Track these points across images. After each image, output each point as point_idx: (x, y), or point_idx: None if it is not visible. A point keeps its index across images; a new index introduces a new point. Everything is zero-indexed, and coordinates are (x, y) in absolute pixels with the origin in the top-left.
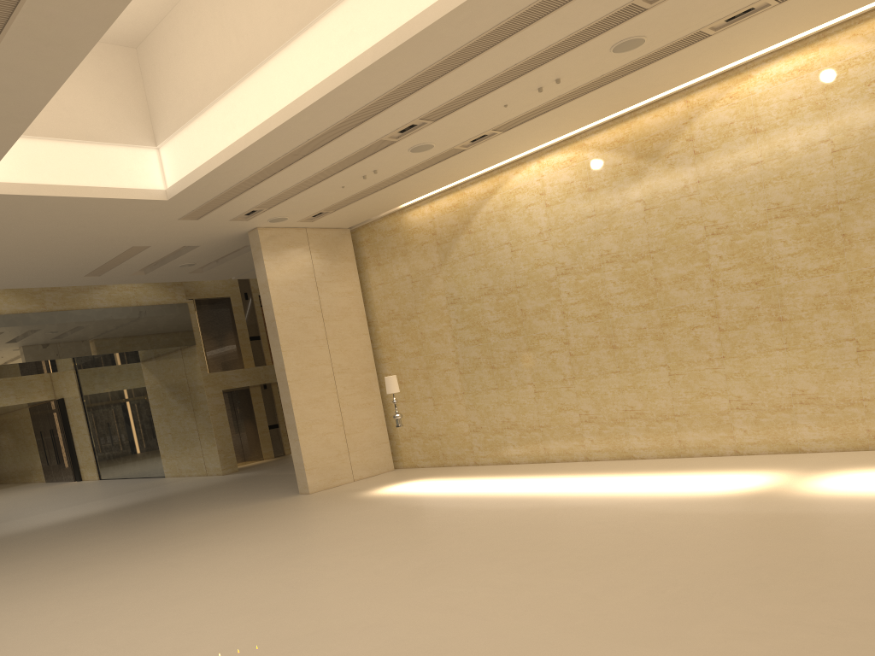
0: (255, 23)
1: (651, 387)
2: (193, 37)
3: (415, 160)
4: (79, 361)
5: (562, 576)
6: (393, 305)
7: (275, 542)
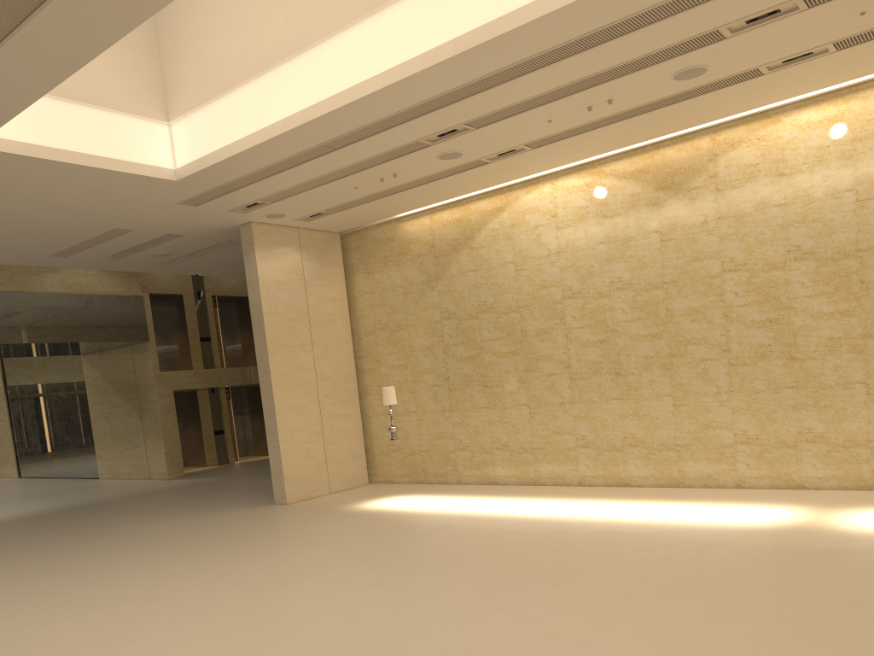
0: (310, 2)
1: (654, 416)
2: (229, 9)
3: (438, 167)
4: (20, 348)
5: (650, 605)
6: (381, 315)
7: (282, 555)
